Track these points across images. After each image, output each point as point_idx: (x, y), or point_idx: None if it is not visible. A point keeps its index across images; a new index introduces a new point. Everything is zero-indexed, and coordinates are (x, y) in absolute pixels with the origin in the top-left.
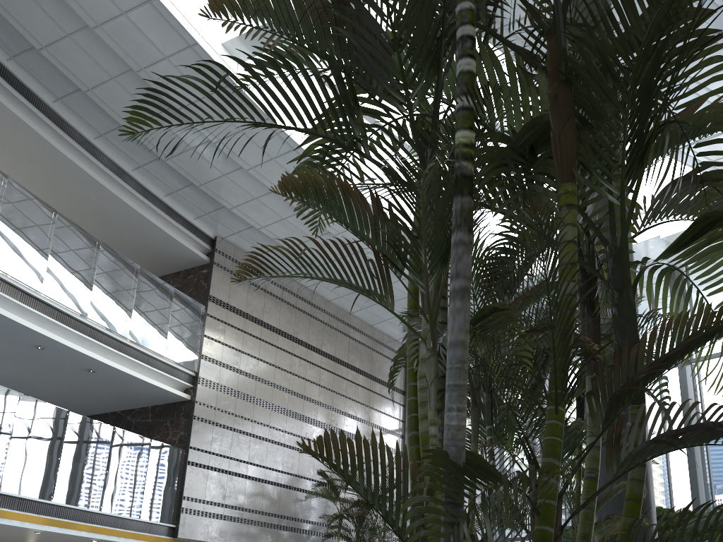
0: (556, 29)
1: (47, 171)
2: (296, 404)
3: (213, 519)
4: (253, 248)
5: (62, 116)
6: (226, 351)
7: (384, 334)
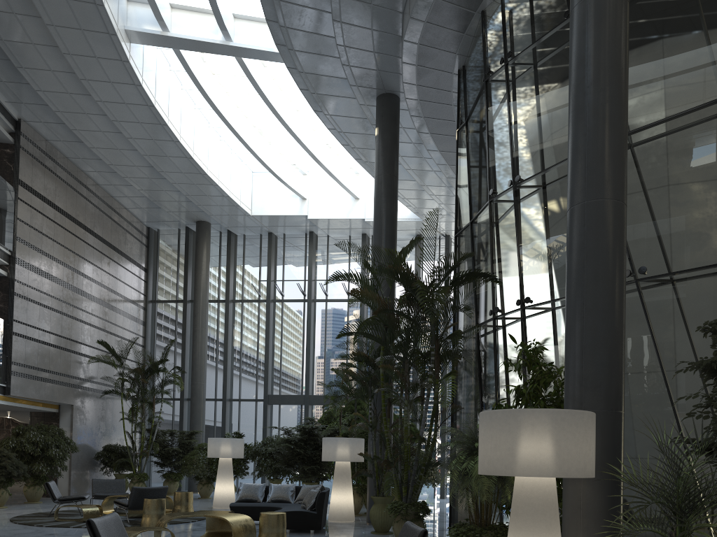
0: (438, 339)
1: None
2: (78, 281)
3: (31, 379)
4: (52, 135)
5: None
6: (33, 233)
7: (133, 216)
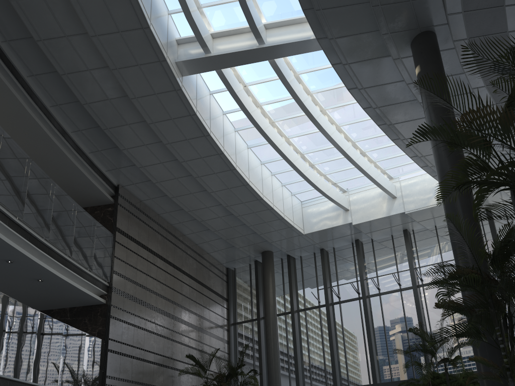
0: None
1: (10, 126)
2: (169, 307)
3: None
4: (143, 195)
5: (32, 88)
6: (128, 268)
7: (214, 259)
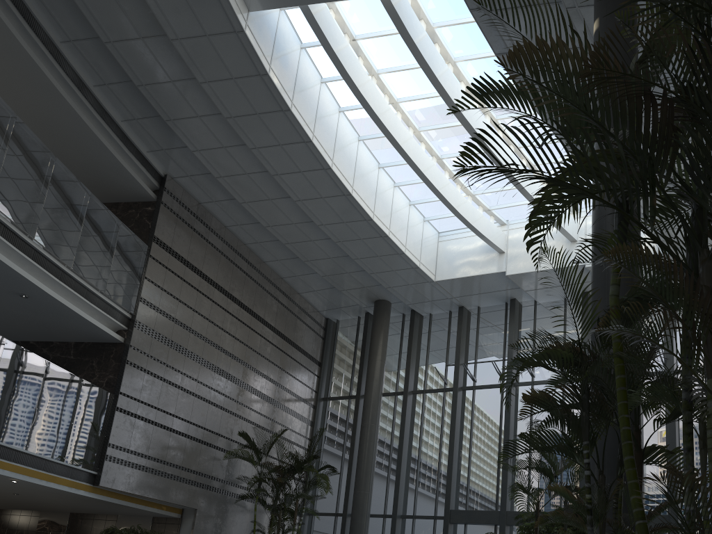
0: None
1: None
2: (224, 361)
3: (135, 469)
4: (203, 194)
5: (31, 9)
6: (165, 297)
7: (309, 303)
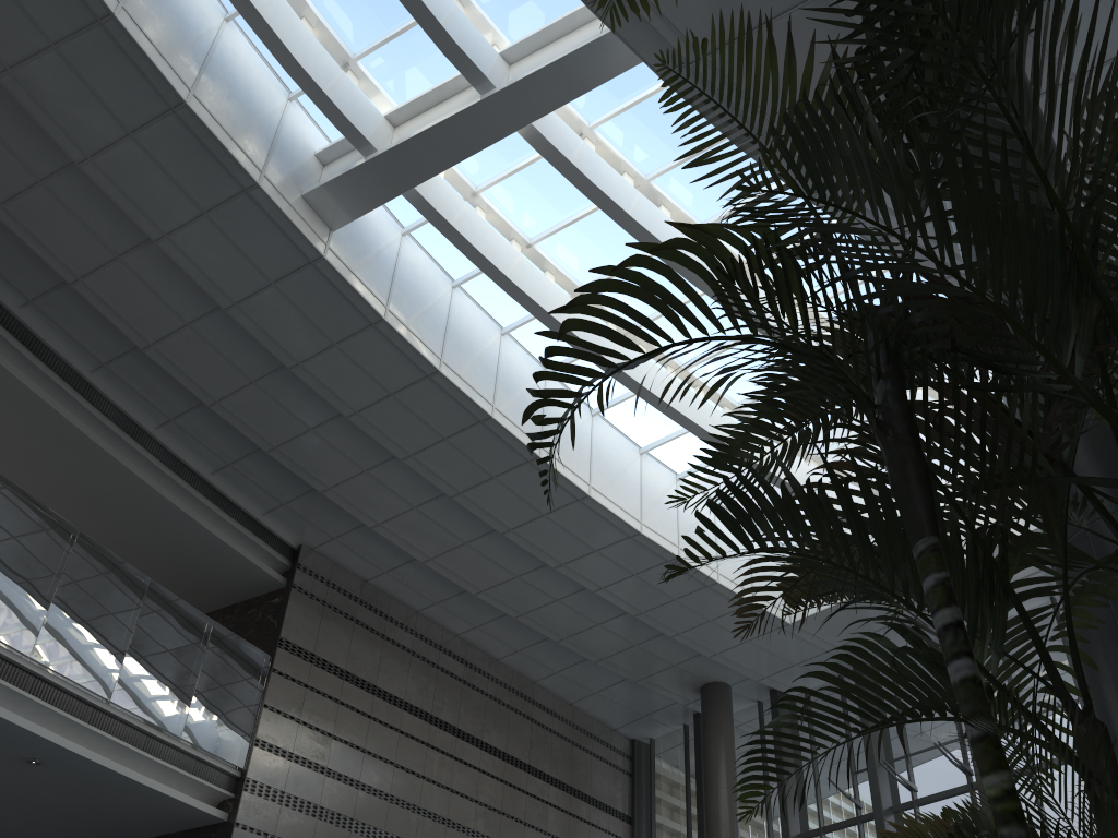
0: None
1: (2, 422)
2: (431, 833)
3: None
4: (365, 564)
5: (34, 331)
6: (305, 734)
7: (593, 718)
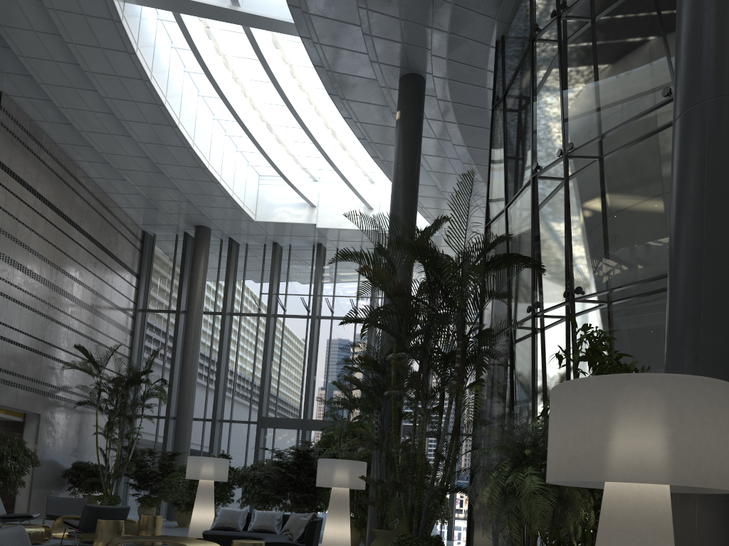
0: (464, 335)
1: None
2: (58, 278)
3: None
4: (37, 114)
5: None
6: (6, 218)
7: (128, 217)
